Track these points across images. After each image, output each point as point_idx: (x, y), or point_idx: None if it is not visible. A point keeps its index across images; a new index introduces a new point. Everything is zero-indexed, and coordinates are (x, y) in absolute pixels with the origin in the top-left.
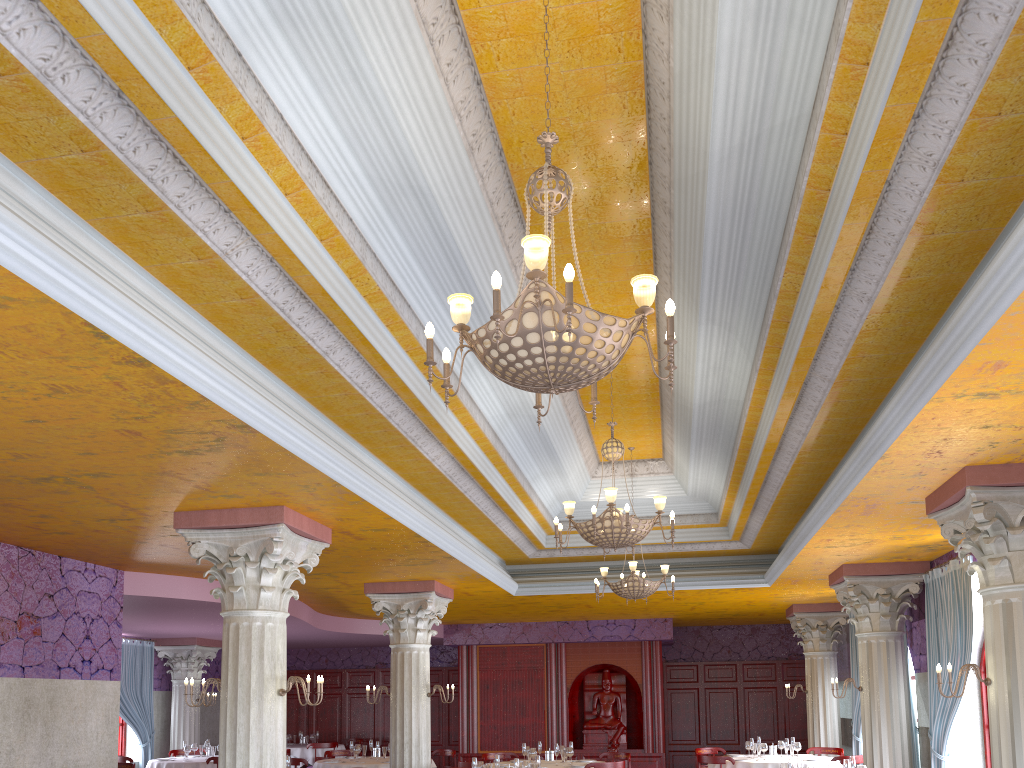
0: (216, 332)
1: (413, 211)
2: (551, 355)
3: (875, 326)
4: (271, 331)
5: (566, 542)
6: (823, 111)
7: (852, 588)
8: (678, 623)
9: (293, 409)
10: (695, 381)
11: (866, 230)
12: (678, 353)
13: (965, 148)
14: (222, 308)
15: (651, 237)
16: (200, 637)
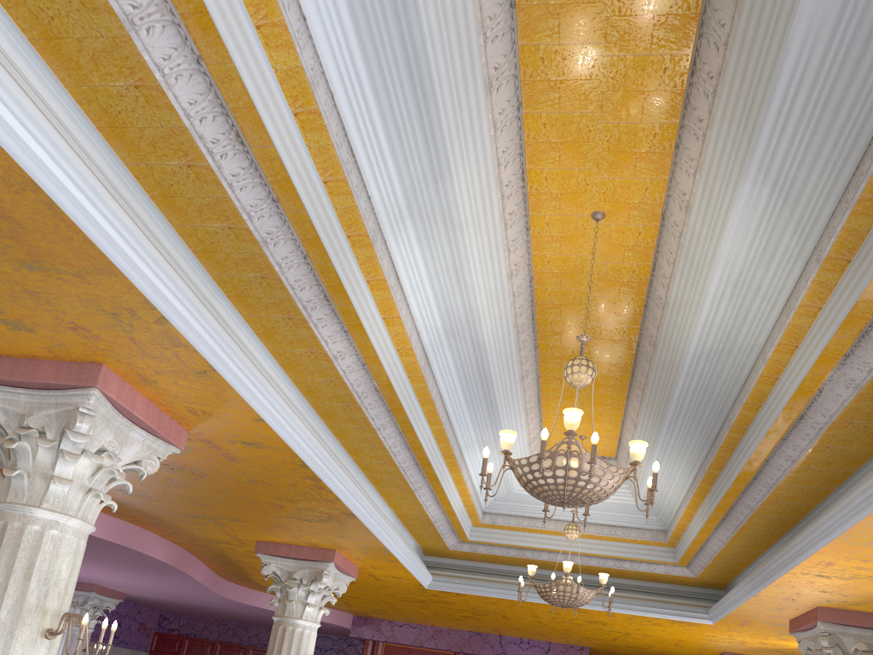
0: None
1: None
2: None
3: None
4: None
5: (492, 537)
6: None
7: (826, 637)
8: (593, 654)
9: (93, 163)
10: (701, 309)
11: None
12: (685, 265)
13: None
14: None
15: (697, 22)
16: (100, 585)
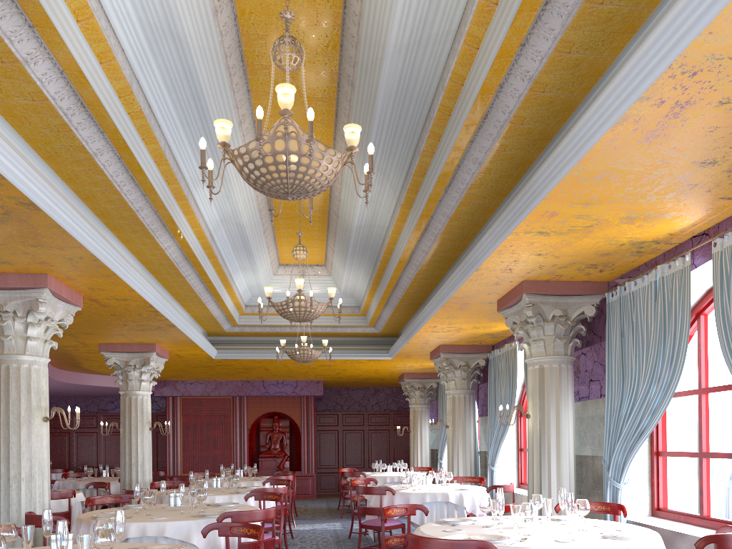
0: (5, 125)
1: (170, 52)
2: (292, 172)
3: (480, 182)
4: (53, 130)
5: (253, 321)
6: (466, 30)
7: (445, 361)
8: (326, 385)
9: (63, 196)
10: (356, 209)
11: (483, 116)
12: (346, 188)
13: (548, 71)
14: (14, 106)
15: (335, 100)
16: None
